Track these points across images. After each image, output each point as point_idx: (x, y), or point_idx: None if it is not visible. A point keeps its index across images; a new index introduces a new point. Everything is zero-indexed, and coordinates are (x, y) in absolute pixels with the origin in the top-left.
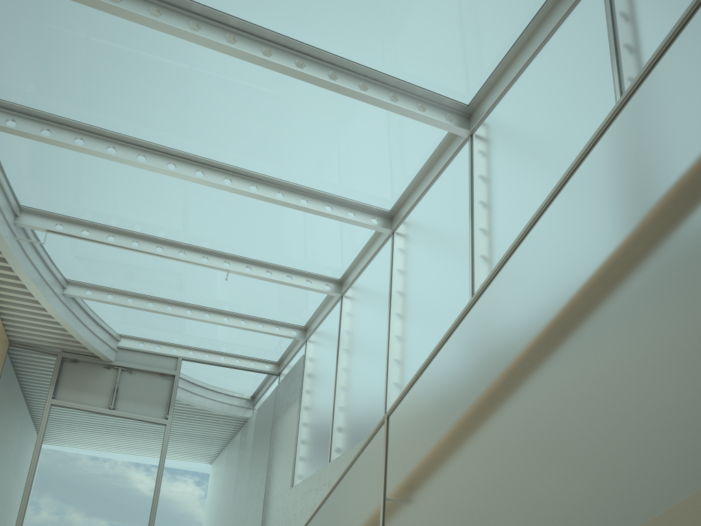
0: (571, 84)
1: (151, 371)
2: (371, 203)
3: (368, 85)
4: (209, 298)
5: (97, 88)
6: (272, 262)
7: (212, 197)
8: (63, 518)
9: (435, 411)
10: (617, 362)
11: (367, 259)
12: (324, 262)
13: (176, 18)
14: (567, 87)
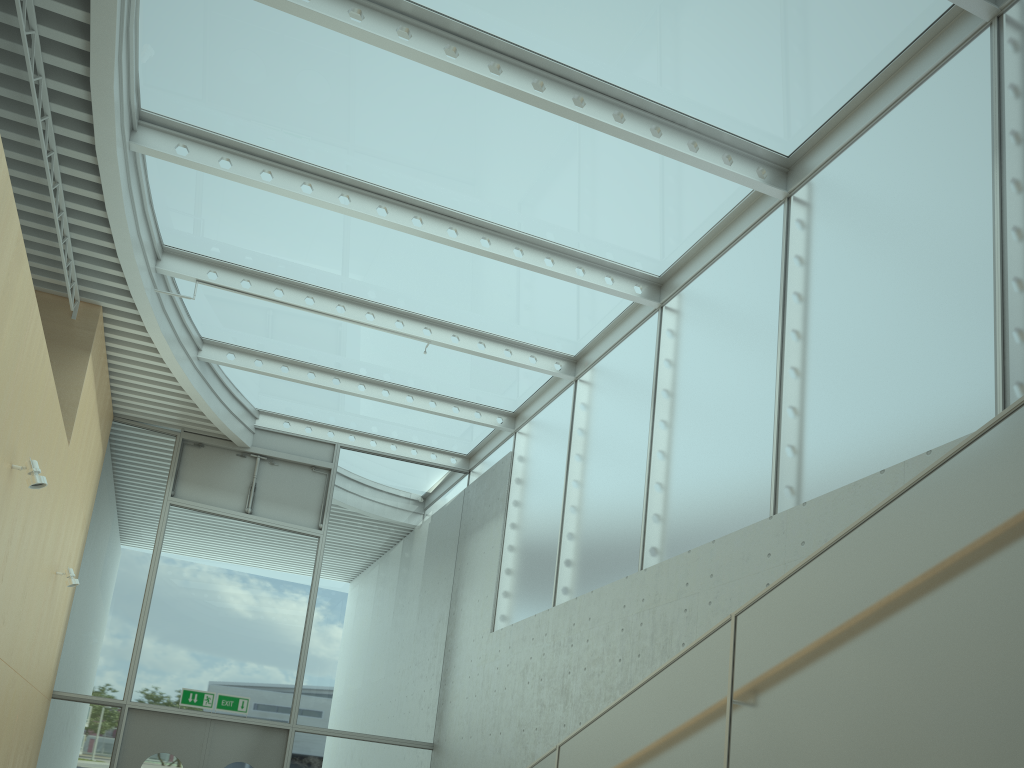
0: (935, 169)
1: (300, 462)
2: (636, 265)
3: (662, 129)
4: (391, 371)
5: (302, 111)
6: (488, 331)
7: (424, 248)
8: (189, 657)
9: (802, 625)
10: (1008, 632)
11: (620, 336)
12: (558, 334)
13: (430, 40)
14: (930, 171)
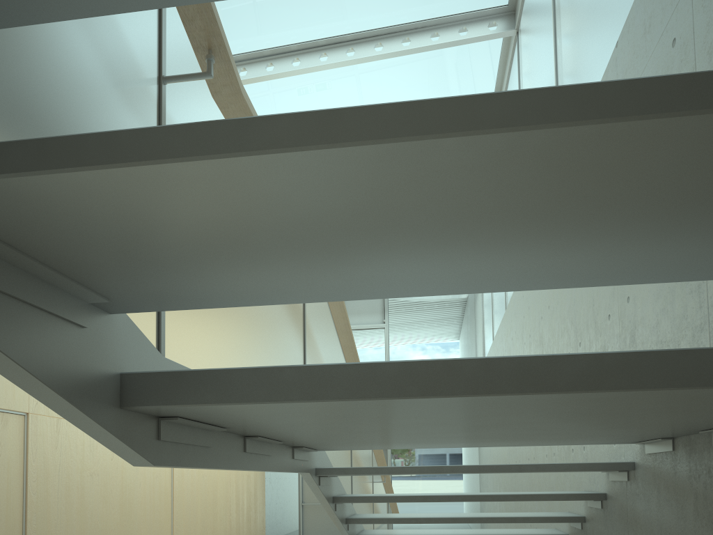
0: None
1: None
2: None
3: (410, 37)
4: None
5: None
6: None
7: None
8: None
9: None
10: None
11: None
12: None
13: (257, 67)
14: (541, 2)
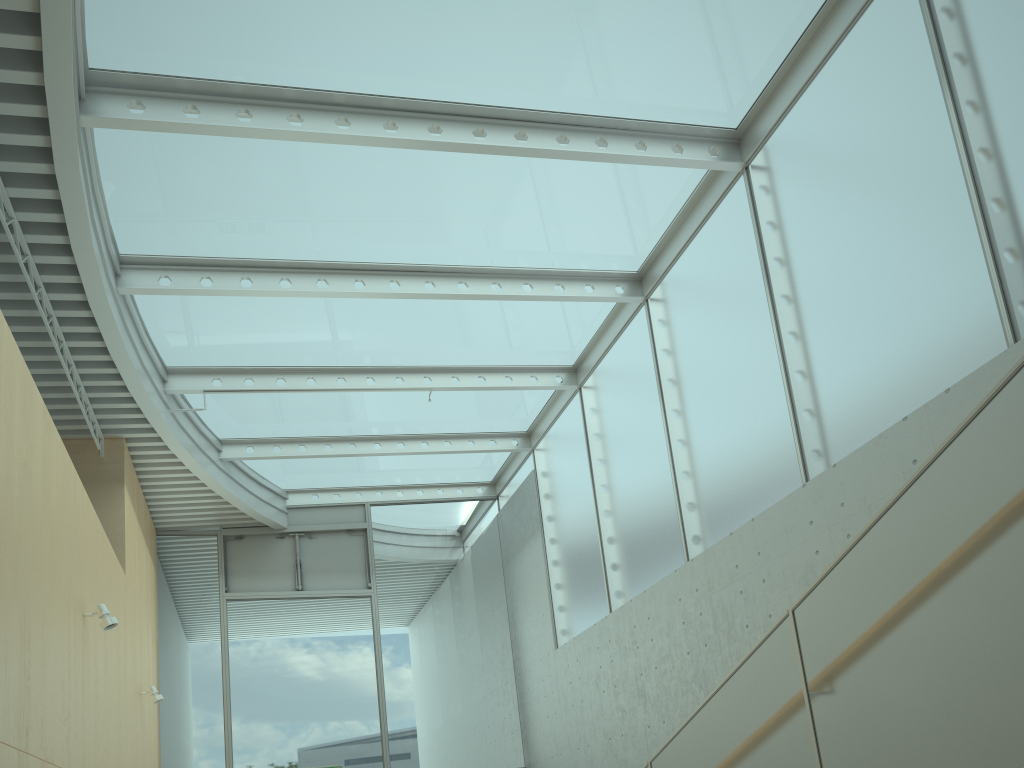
0: (886, 109)
1: (336, 530)
2: (612, 267)
3: (607, 138)
4: (401, 424)
5: (265, 216)
6: (484, 364)
7: (406, 306)
8: (278, 740)
9: (860, 610)
10: None
11: (612, 336)
12: (552, 350)
13: (368, 122)
14: (881, 112)
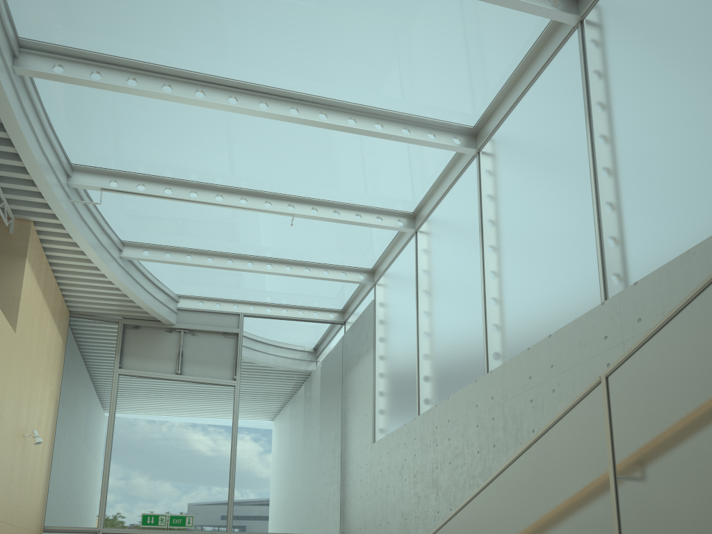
0: None
1: (214, 331)
2: (453, 119)
3: None
4: (270, 248)
5: (148, 15)
6: (339, 201)
7: (275, 132)
8: (145, 489)
9: (706, 370)
10: None
11: (447, 186)
12: (397, 195)
13: None
14: None
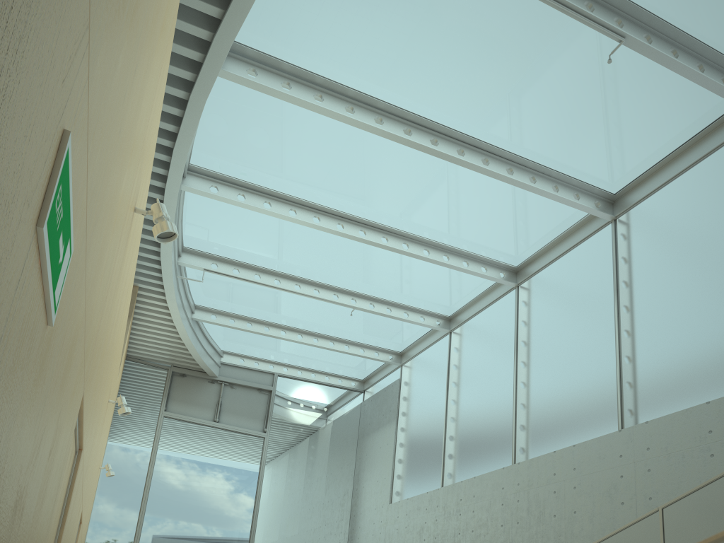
0: None
1: (250, 386)
2: (502, 260)
3: (536, 177)
4: (321, 326)
5: (298, 165)
6: (393, 300)
7: (361, 249)
8: (177, 523)
9: (723, 517)
10: None
11: (485, 304)
12: (441, 302)
13: (394, 125)
14: None
